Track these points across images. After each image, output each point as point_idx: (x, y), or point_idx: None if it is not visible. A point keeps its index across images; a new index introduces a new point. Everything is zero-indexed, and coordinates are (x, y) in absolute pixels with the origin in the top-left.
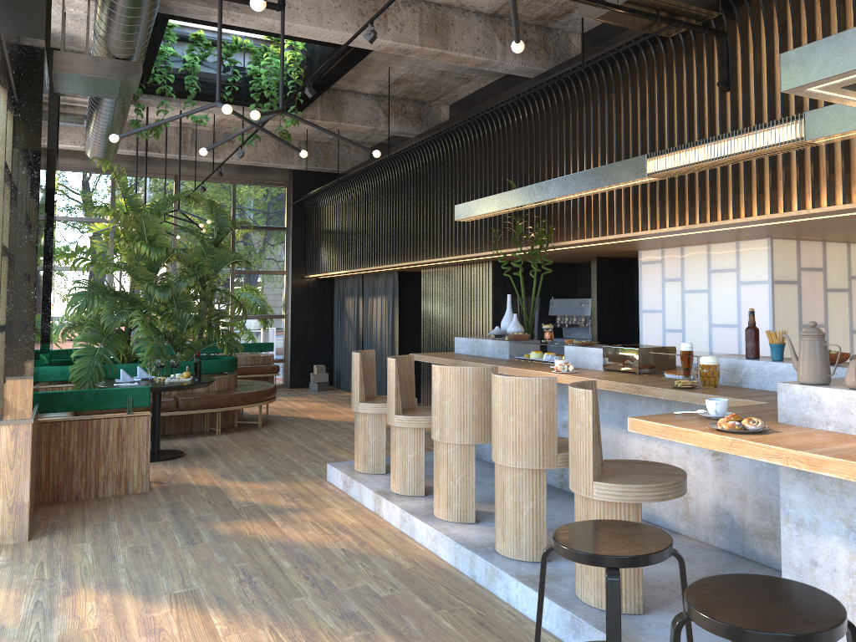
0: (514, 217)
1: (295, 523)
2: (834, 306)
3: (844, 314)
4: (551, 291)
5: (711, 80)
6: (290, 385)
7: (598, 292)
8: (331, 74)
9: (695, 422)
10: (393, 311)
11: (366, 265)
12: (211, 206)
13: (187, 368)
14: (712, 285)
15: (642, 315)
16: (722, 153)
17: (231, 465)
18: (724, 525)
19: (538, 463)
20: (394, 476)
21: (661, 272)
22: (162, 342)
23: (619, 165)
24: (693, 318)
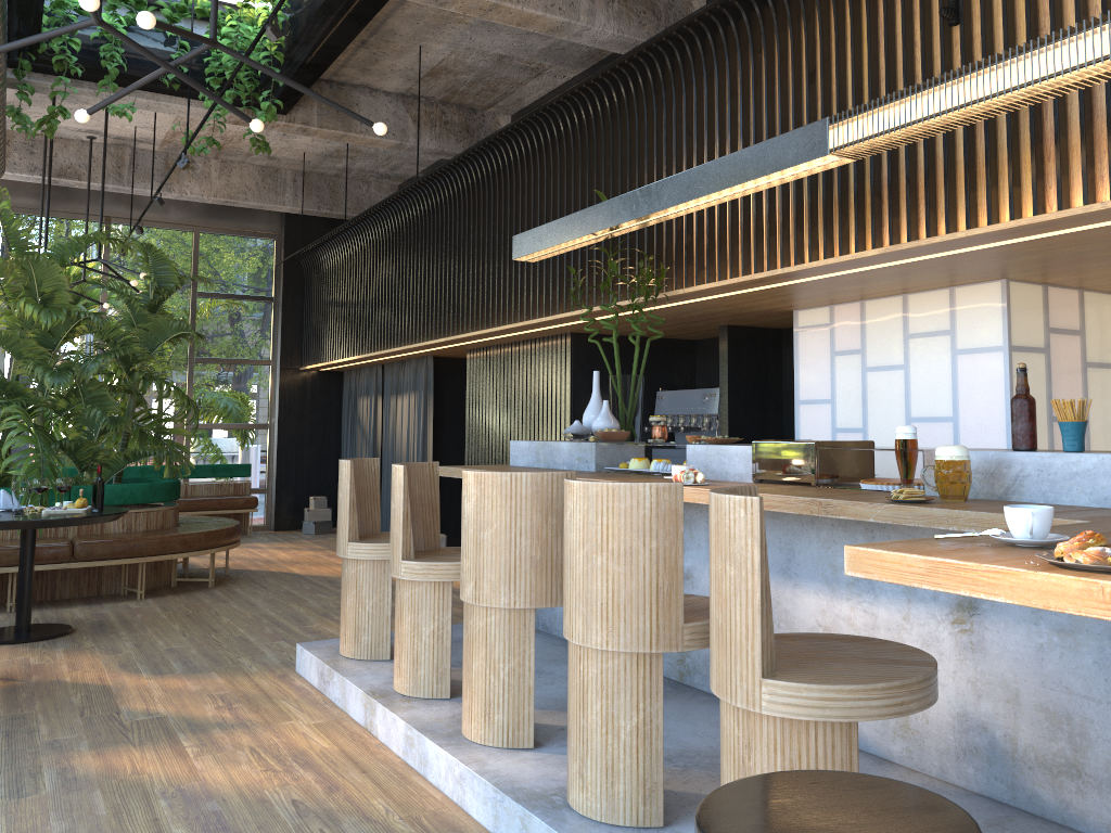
0: (605, 250)
1: (221, 751)
2: (1097, 389)
3: (1110, 403)
4: (658, 380)
5: (927, 12)
6: (275, 527)
7: (731, 377)
8: (327, 44)
9: (994, 553)
10: (425, 414)
11: (386, 346)
12: (145, 252)
13: (82, 492)
14: (911, 357)
15: (799, 408)
16: (967, 97)
17: (143, 647)
18: (977, 748)
19: (649, 642)
20: (399, 664)
21: (830, 342)
22: (55, 454)
23: (780, 140)
24: (880, 409)
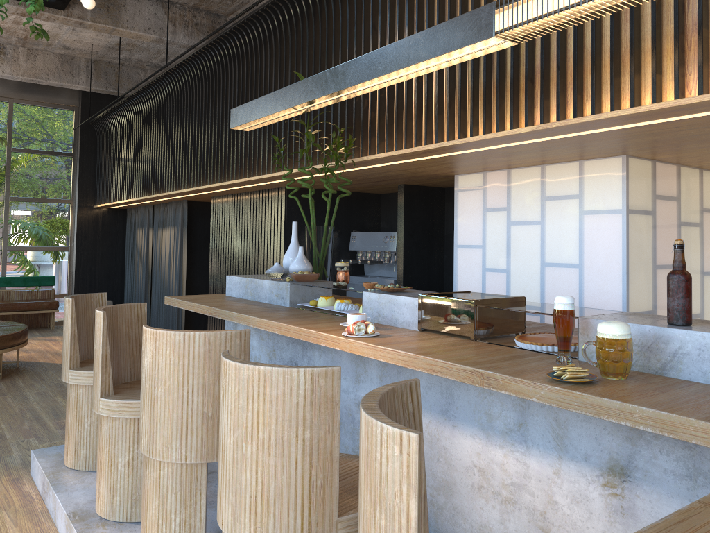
0: (304, 123)
1: None
2: (687, 243)
3: (696, 253)
4: (352, 223)
5: None
6: None
7: (406, 224)
8: None
9: None
10: (181, 244)
11: (150, 192)
12: None
13: None
14: (547, 215)
15: (457, 251)
16: None
17: None
18: None
19: None
20: (98, 489)
21: (482, 201)
22: None
23: (449, 24)
24: (521, 255)
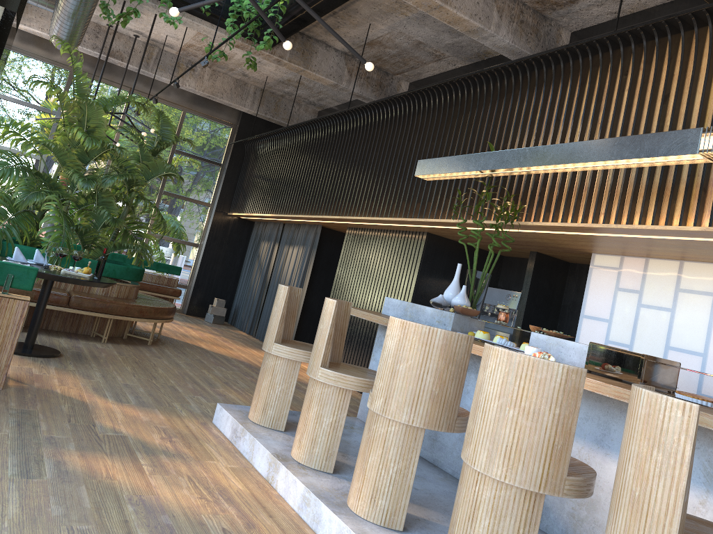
0: (484, 184)
1: (167, 474)
2: None
3: None
4: None
5: None
6: (187, 312)
7: (531, 287)
8: (317, 8)
9: None
10: (307, 263)
11: (293, 212)
12: (158, 115)
13: (89, 263)
14: (678, 305)
15: (583, 320)
16: None
17: (108, 379)
18: None
19: (539, 484)
20: (300, 440)
21: (616, 280)
22: (72, 233)
23: (656, 136)
24: (646, 335)
